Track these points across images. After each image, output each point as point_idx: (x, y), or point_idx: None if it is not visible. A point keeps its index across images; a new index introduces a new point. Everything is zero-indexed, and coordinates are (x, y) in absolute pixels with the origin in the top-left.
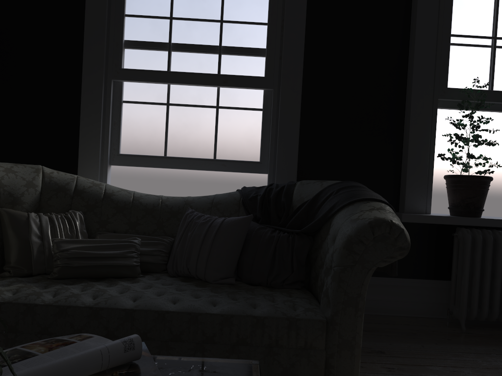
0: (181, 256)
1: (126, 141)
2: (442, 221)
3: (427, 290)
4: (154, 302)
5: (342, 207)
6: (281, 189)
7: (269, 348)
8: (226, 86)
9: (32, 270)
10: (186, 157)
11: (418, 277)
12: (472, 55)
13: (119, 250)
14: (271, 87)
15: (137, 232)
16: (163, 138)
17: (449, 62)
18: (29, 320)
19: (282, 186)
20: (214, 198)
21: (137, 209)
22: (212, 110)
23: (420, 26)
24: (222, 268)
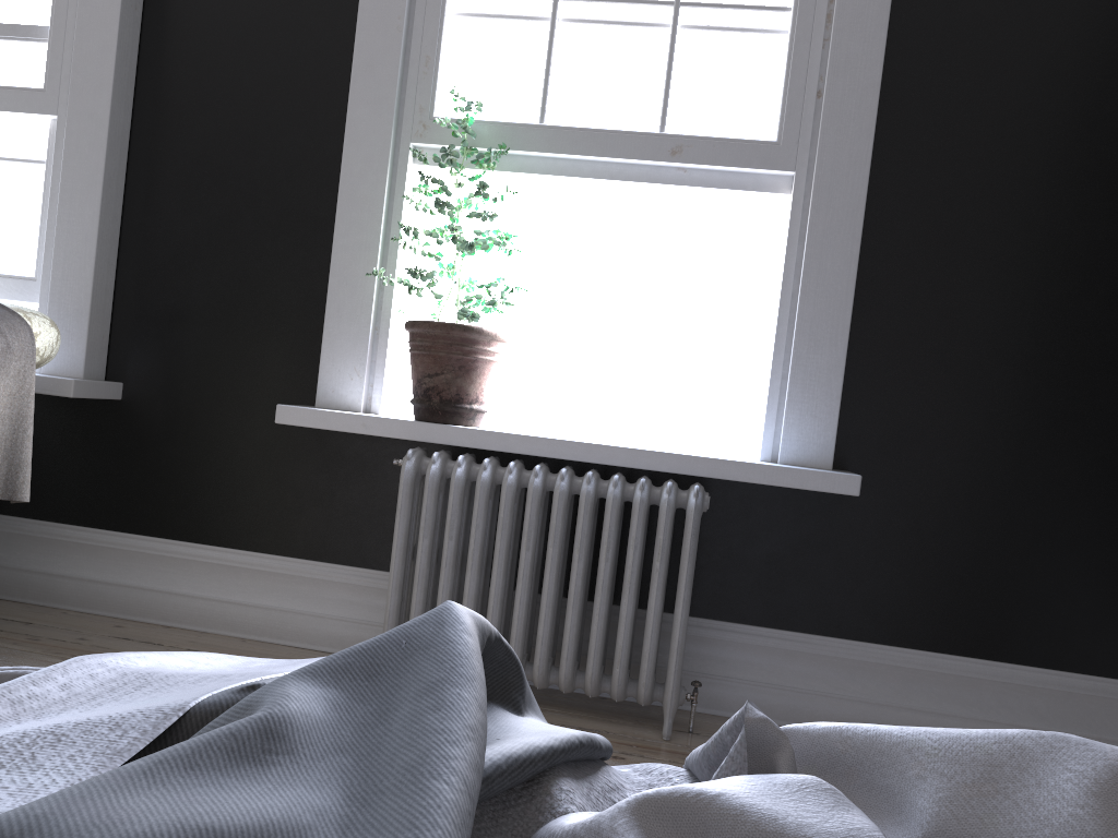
0: None
1: None
2: (365, 427)
3: (380, 595)
4: None
5: None
6: None
7: None
8: None
9: None
10: None
11: (366, 564)
12: (500, 39)
13: None
14: (53, 111)
15: None
16: None
17: (446, 58)
18: None
19: None
20: None
21: None
22: None
23: None
24: None
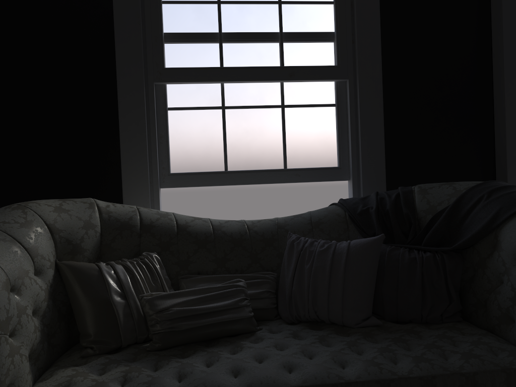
0: (301, 296)
1: (176, 157)
2: None
3: None
4: (323, 371)
5: (512, 215)
6: (396, 198)
7: None
8: (293, 80)
9: (120, 341)
10: (252, 169)
11: None
12: None
13: (228, 300)
14: (346, 77)
15: (227, 271)
16: (221, 149)
17: None
18: None
19: (396, 194)
20: (311, 217)
21: (222, 241)
22: (276, 111)
23: None
24: (362, 306)
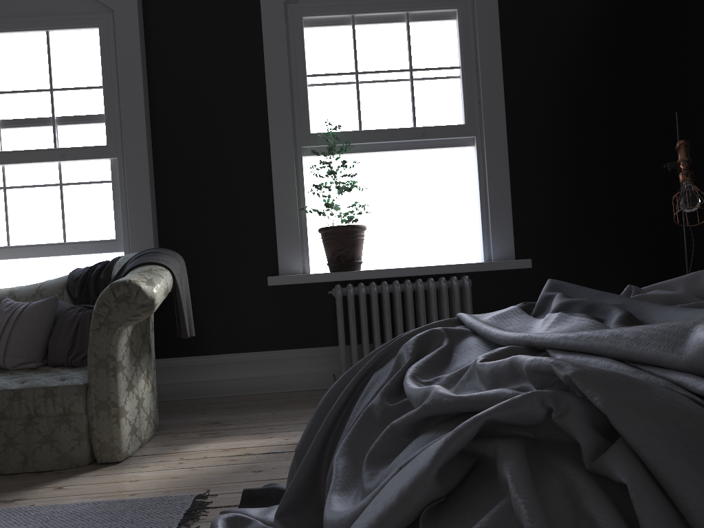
0: None
1: None
2: (312, 279)
3: (322, 358)
4: None
5: (126, 275)
6: (106, 266)
7: (30, 419)
8: (64, 160)
9: None
10: (32, 244)
11: (312, 345)
12: (334, 94)
13: None
14: (115, 155)
15: None
16: (4, 226)
17: (310, 105)
18: None
19: (106, 262)
20: (42, 284)
21: None
22: (55, 189)
23: (270, 70)
24: (23, 353)
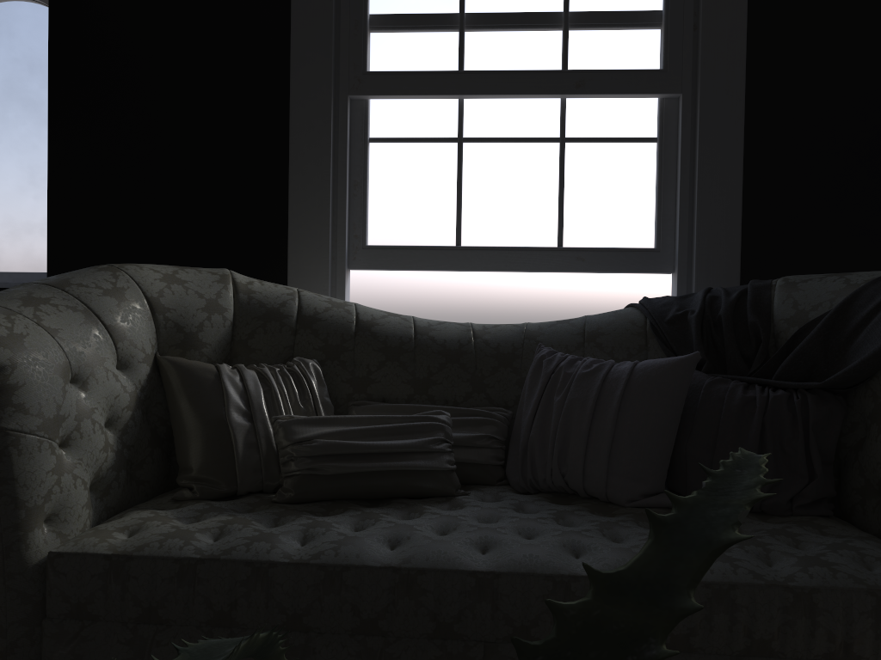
0: (542, 447)
1: (378, 220)
2: None
3: None
4: (536, 555)
5: None
6: (740, 298)
7: None
8: (581, 94)
9: (236, 484)
10: (501, 246)
11: None
12: None
13: (414, 439)
14: (677, 90)
15: (430, 401)
16: (453, 210)
17: None
18: (259, 599)
19: (740, 291)
20: (585, 324)
21: (427, 351)
22: (550, 148)
23: None
24: (645, 471)
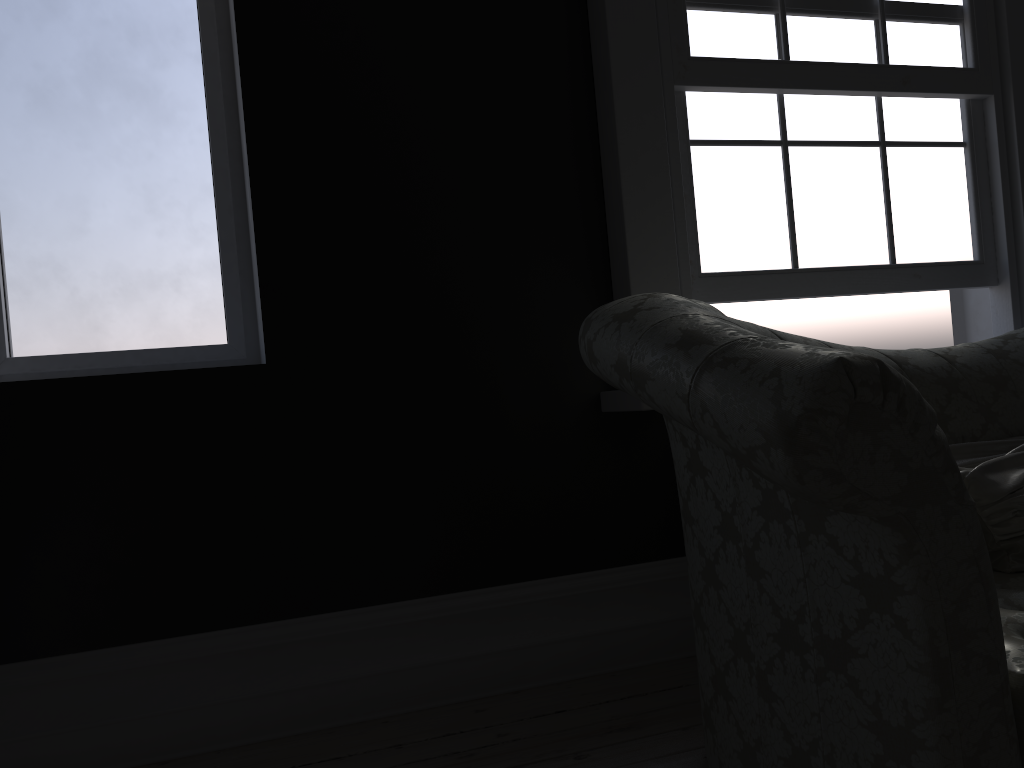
0: None
1: (707, 241)
2: None
3: None
4: None
5: None
6: None
7: None
8: (908, 92)
9: None
10: (840, 266)
11: None
12: None
13: None
14: (989, 90)
15: (953, 439)
16: (785, 227)
17: None
18: None
19: None
20: None
21: (925, 383)
22: (872, 153)
23: None
24: None
